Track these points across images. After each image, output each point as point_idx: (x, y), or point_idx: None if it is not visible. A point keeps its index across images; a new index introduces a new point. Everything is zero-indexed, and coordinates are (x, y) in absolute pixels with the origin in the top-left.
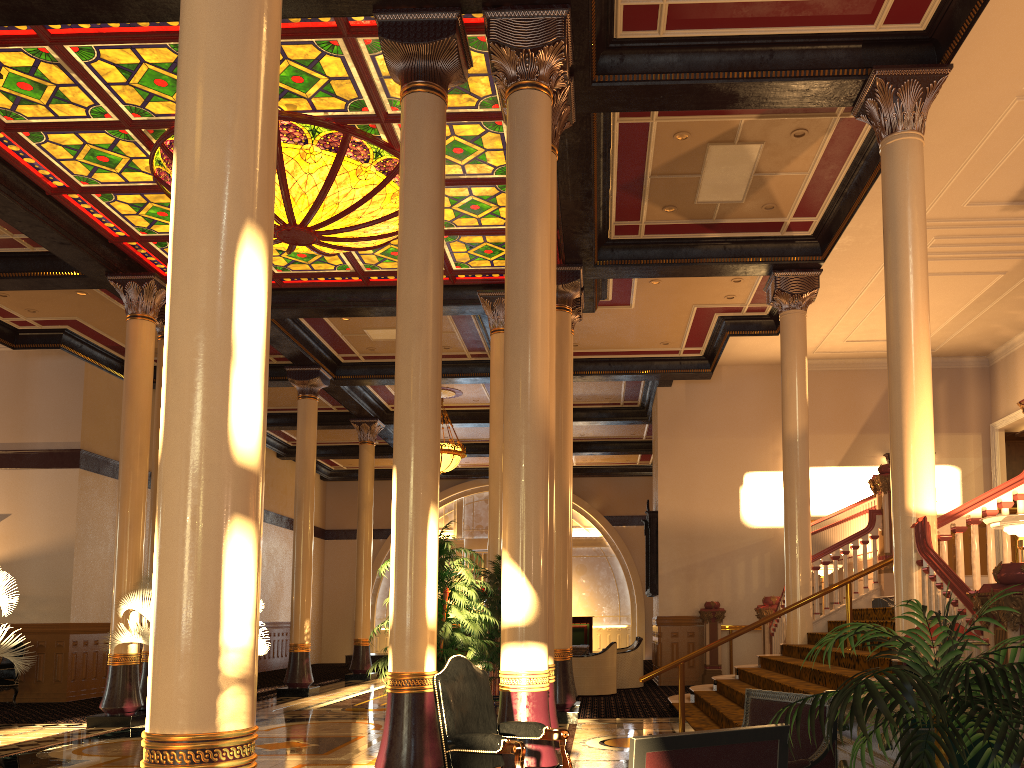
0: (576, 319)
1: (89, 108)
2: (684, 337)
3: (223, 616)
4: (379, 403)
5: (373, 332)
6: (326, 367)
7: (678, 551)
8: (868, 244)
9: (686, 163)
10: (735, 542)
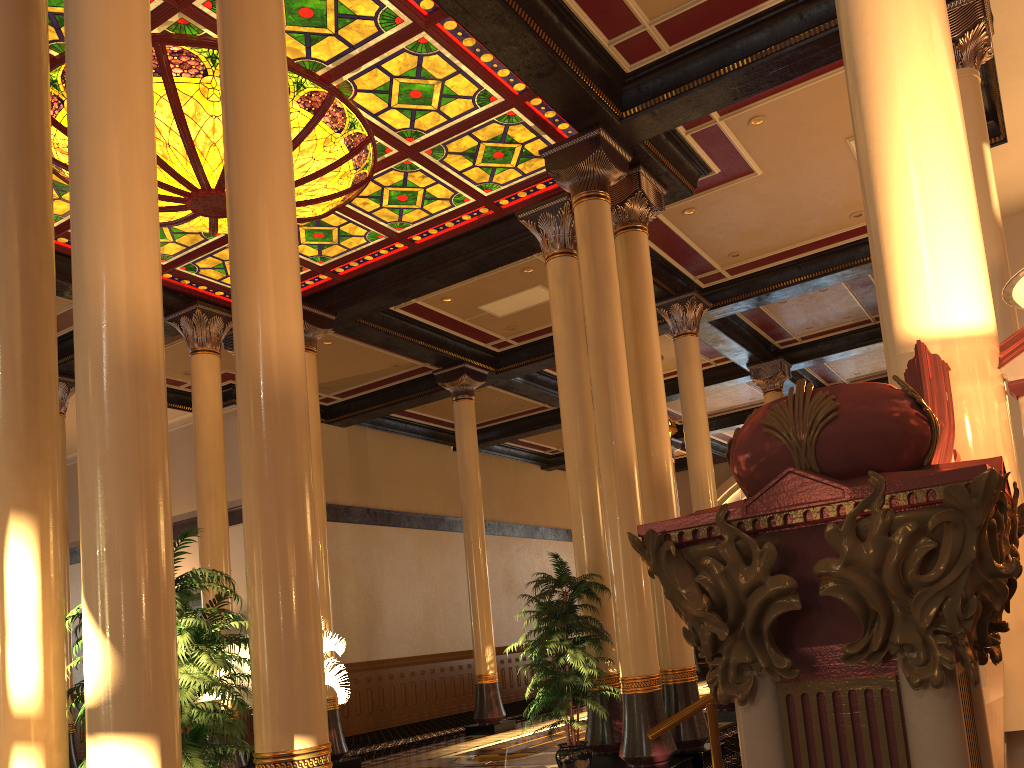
0: (645, 209)
1: None
2: None
3: None
4: None
5: (491, 307)
6: (477, 361)
7: None
8: None
9: None
10: None
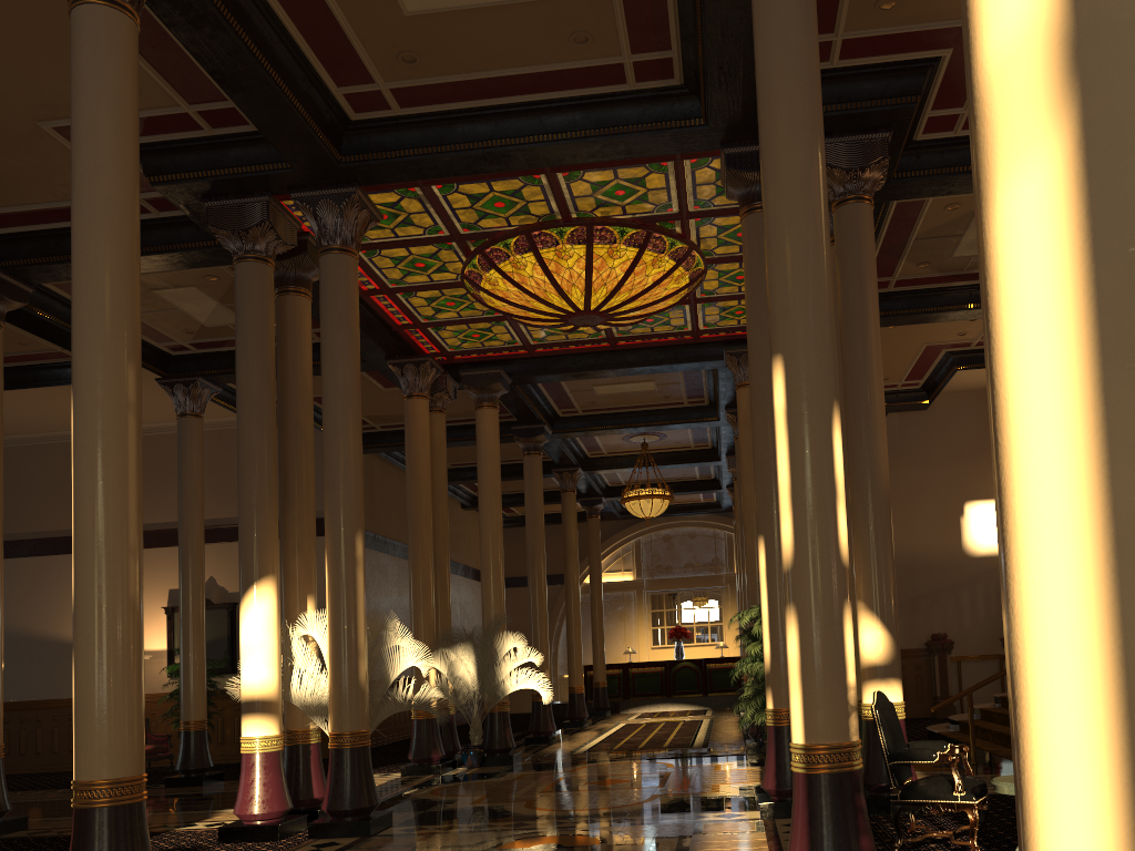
0: None
1: (428, 228)
2: (906, 372)
3: (846, 666)
4: (581, 451)
5: (601, 388)
6: (547, 423)
7: (900, 584)
8: None
9: (950, 227)
10: (958, 572)
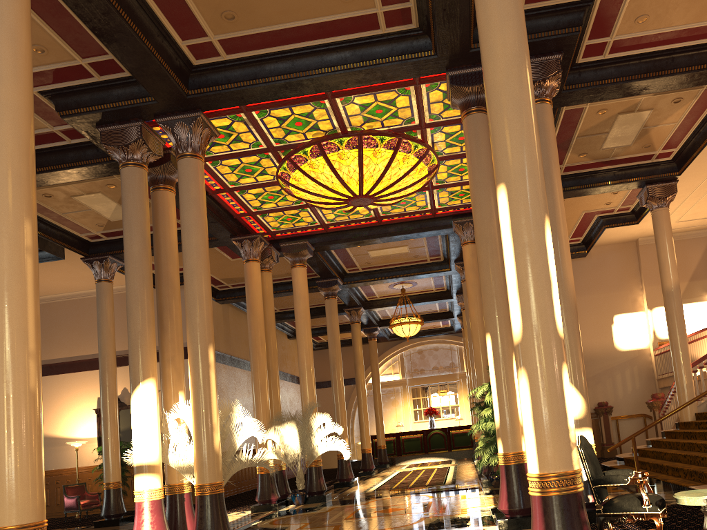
0: None
1: (252, 143)
2: (571, 232)
3: (567, 413)
4: (362, 296)
5: (373, 252)
6: (339, 277)
7: None
8: (705, 160)
9: (600, 127)
10: (612, 361)
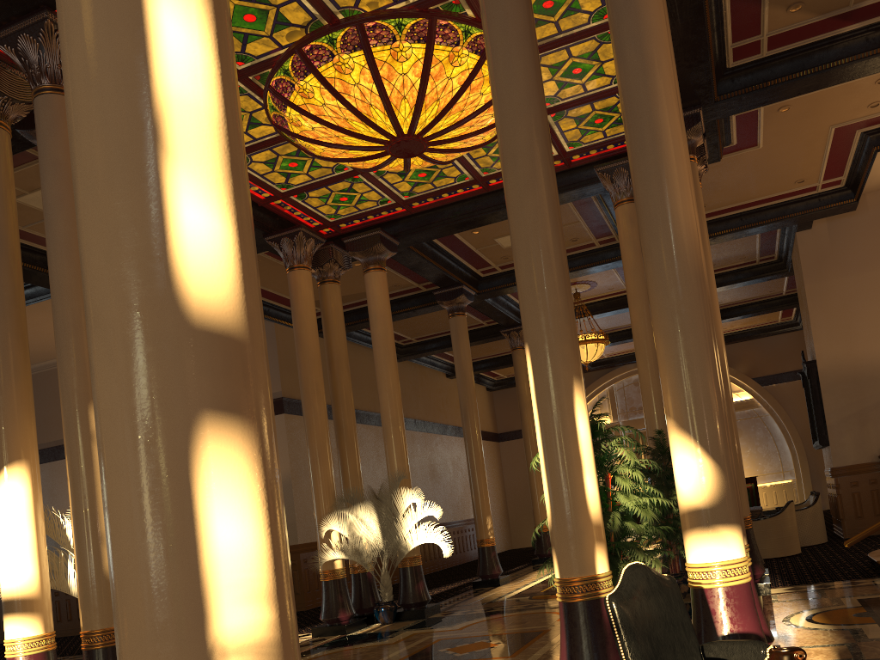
0: (702, 170)
1: None
2: (821, 169)
3: (208, 595)
4: None
5: (503, 240)
6: (468, 284)
7: (845, 397)
8: None
9: None
10: None
